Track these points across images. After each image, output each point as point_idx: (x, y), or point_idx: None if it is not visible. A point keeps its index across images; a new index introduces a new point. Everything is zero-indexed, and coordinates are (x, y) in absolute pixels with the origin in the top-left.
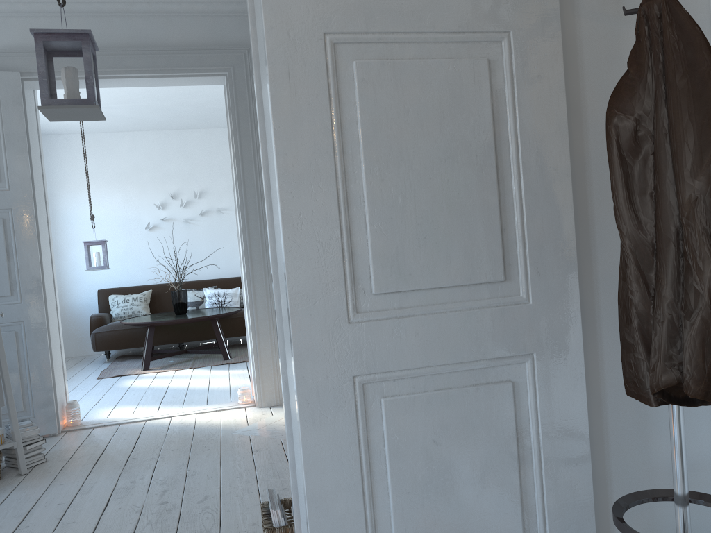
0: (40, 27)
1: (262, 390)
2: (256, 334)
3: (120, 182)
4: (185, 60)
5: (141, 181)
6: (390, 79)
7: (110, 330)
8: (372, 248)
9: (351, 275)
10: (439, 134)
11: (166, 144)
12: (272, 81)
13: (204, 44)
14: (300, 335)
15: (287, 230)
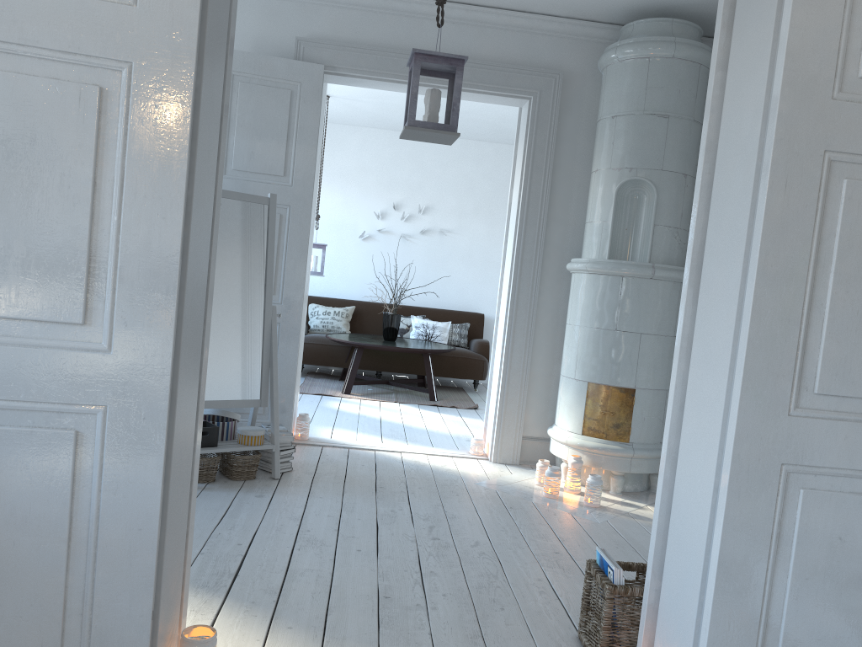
0: (351, 20)
1: (500, 445)
2: (506, 383)
3: (342, 181)
4: (491, 77)
5: (365, 184)
6: None
7: (309, 342)
8: (824, 352)
9: (799, 373)
10: None
11: (399, 147)
12: (770, 187)
13: (513, 61)
14: (744, 417)
15: (754, 322)
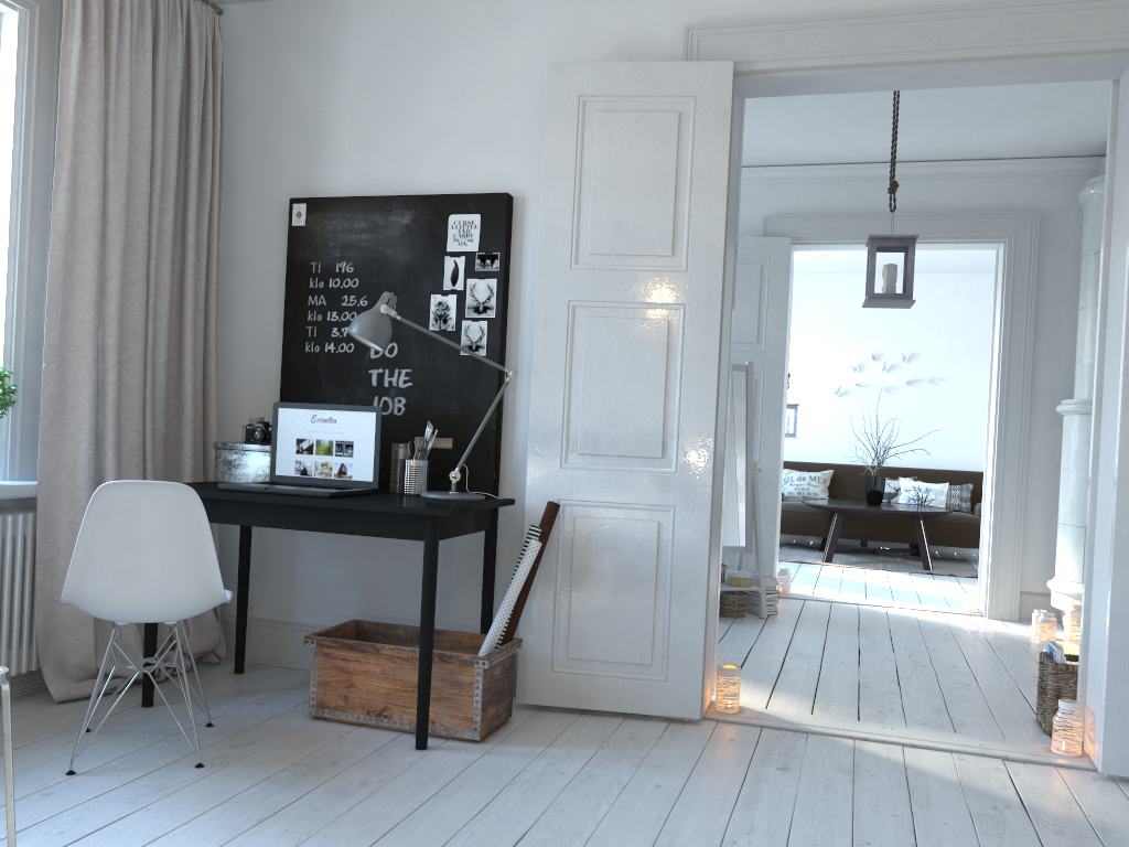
0: (814, 192)
1: (995, 599)
2: (997, 534)
3: (812, 334)
4: (960, 226)
5: (838, 335)
6: None
7: (784, 509)
8: None
9: None
10: None
11: None
12: (1126, 339)
13: (984, 207)
14: (1121, 505)
15: (1122, 436)
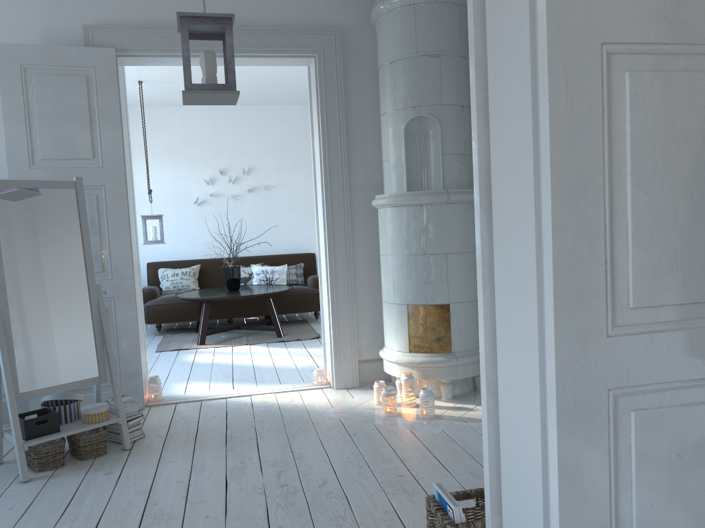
0: (134, 3)
1: (340, 372)
2: (336, 317)
3: (170, 156)
4: (275, 41)
5: (191, 156)
6: (660, 91)
7: (162, 303)
8: (633, 262)
9: (611, 289)
10: (702, 148)
11: (216, 120)
12: (551, 91)
13: (294, 24)
14: (562, 347)
15: (556, 243)
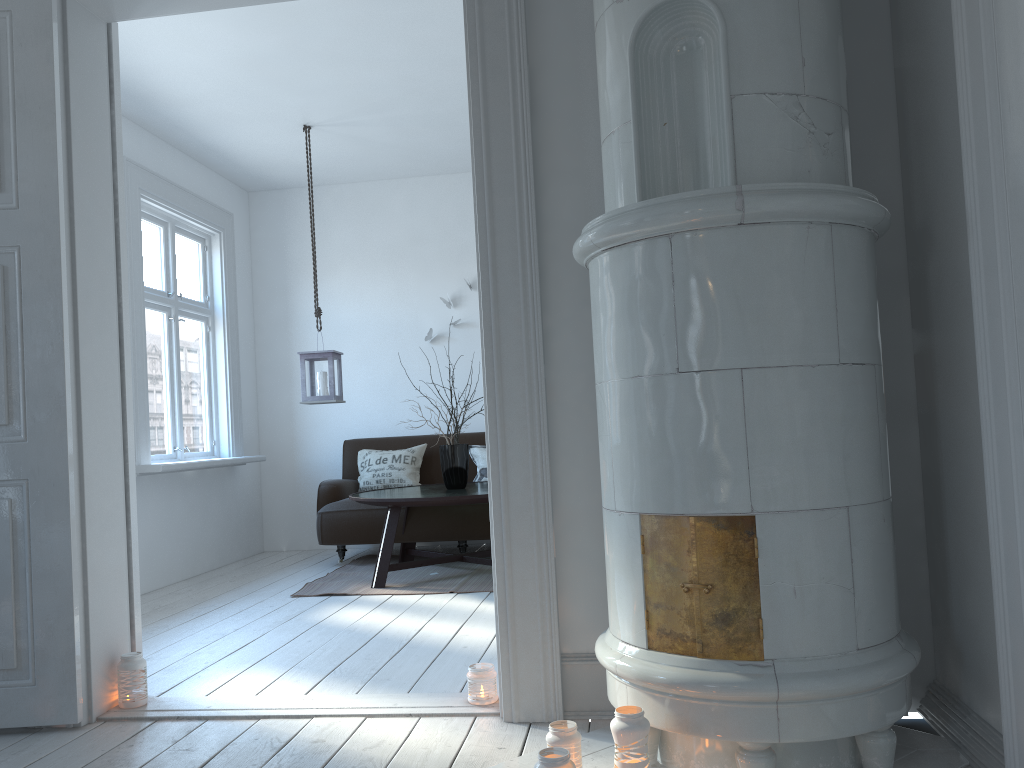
0: None
1: (515, 680)
2: (505, 541)
3: (389, 262)
4: None
5: (423, 260)
6: None
7: (345, 508)
8: None
9: None
10: None
11: (464, 197)
12: None
13: None
14: None
15: None
